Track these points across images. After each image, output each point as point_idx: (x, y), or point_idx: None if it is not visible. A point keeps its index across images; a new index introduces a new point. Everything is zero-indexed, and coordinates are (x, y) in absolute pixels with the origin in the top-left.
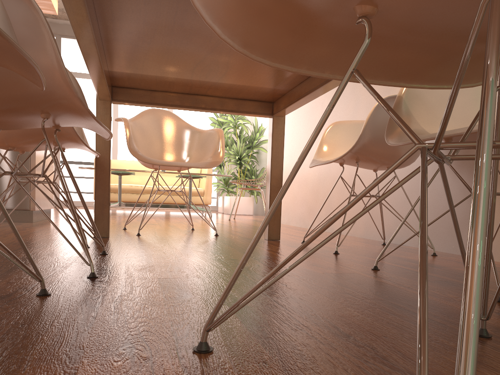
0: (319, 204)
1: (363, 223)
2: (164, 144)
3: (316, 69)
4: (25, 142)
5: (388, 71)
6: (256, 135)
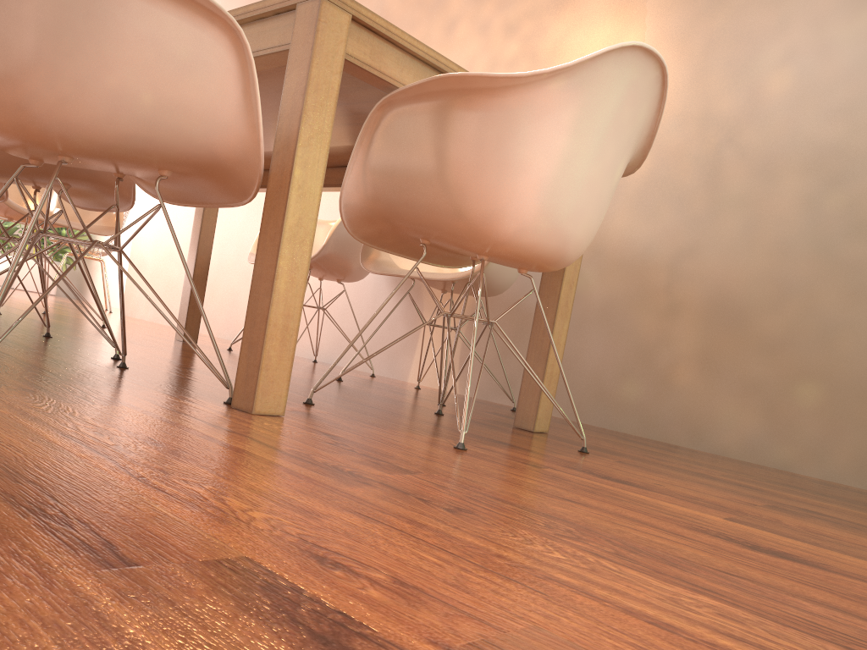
0: (216, 301)
1: None
2: None
3: (381, 246)
4: None
5: (416, 254)
6: None
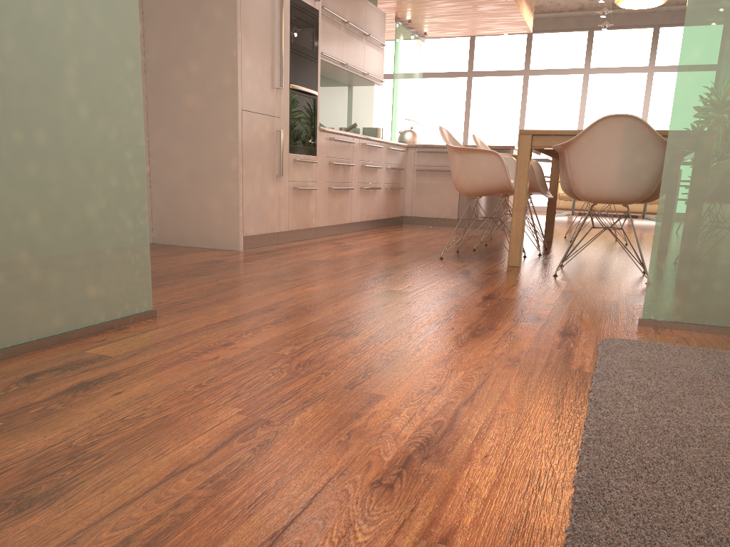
0: None
1: None
2: None
3: None
4: None
5: None
6: None
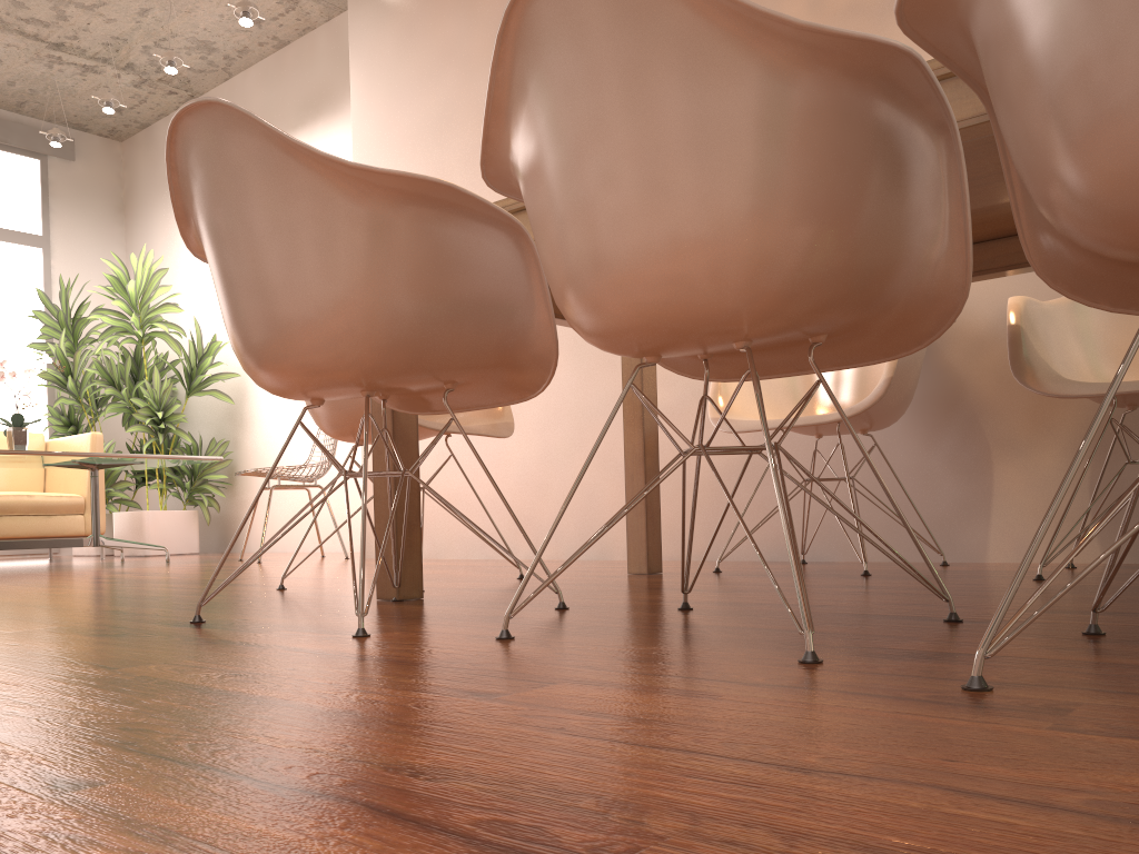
0: (551, 508)
1: (702, 533)
2: None
3: None
4: (419, 381)
5: None
6: (205, 362)
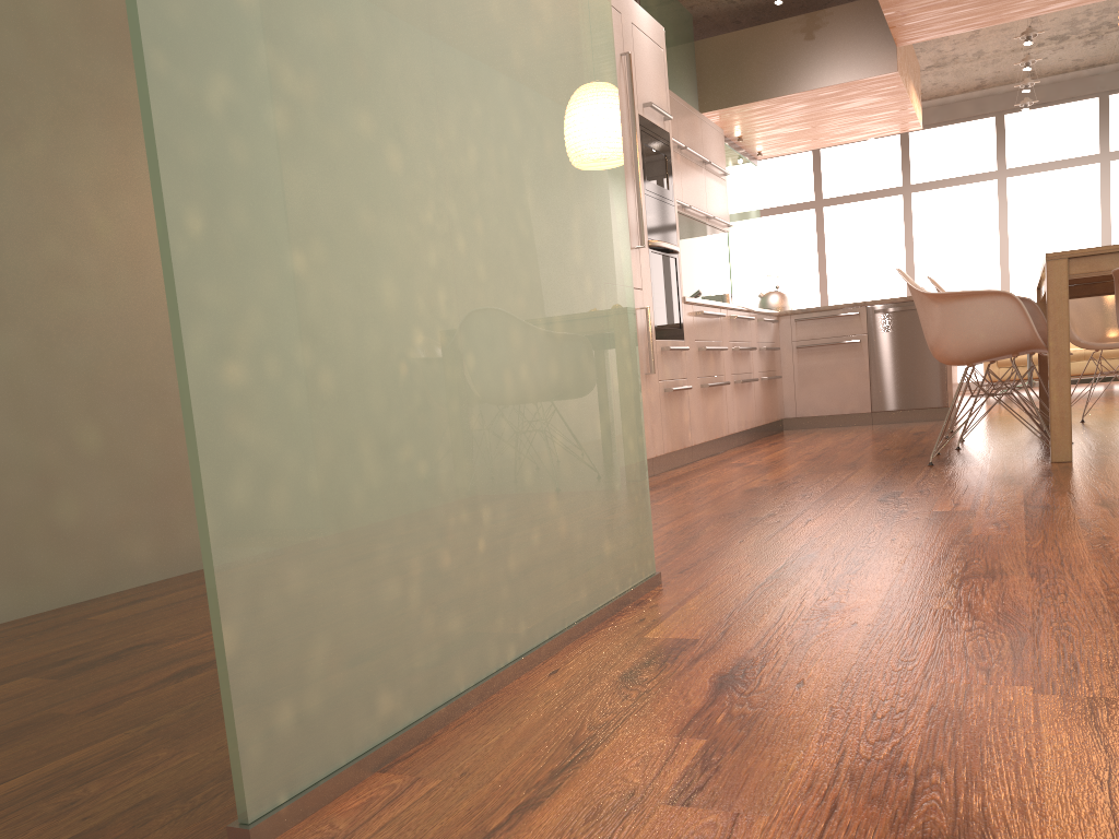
0: None
1: None
2: (1104, 318)
3: None
4: None
5: None
6: None
